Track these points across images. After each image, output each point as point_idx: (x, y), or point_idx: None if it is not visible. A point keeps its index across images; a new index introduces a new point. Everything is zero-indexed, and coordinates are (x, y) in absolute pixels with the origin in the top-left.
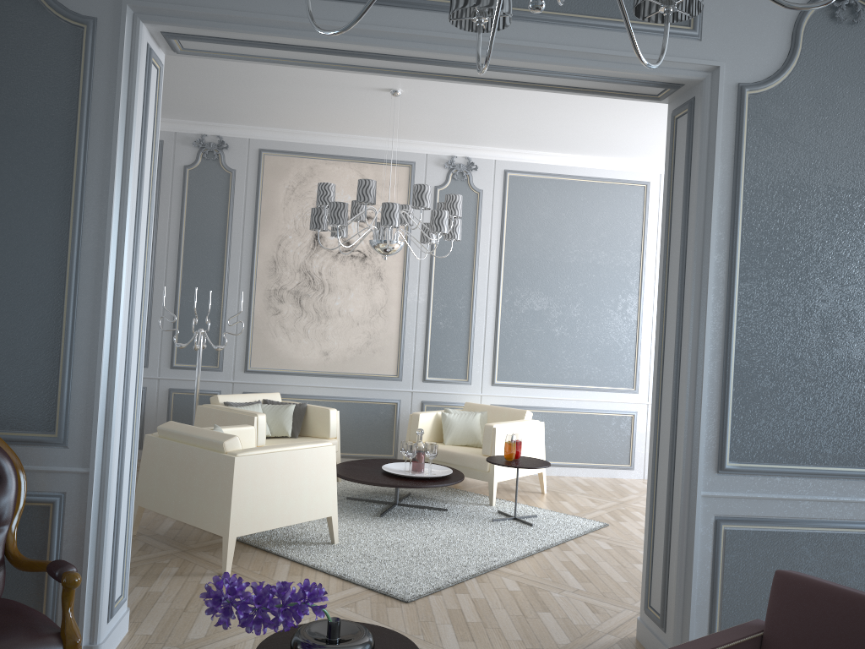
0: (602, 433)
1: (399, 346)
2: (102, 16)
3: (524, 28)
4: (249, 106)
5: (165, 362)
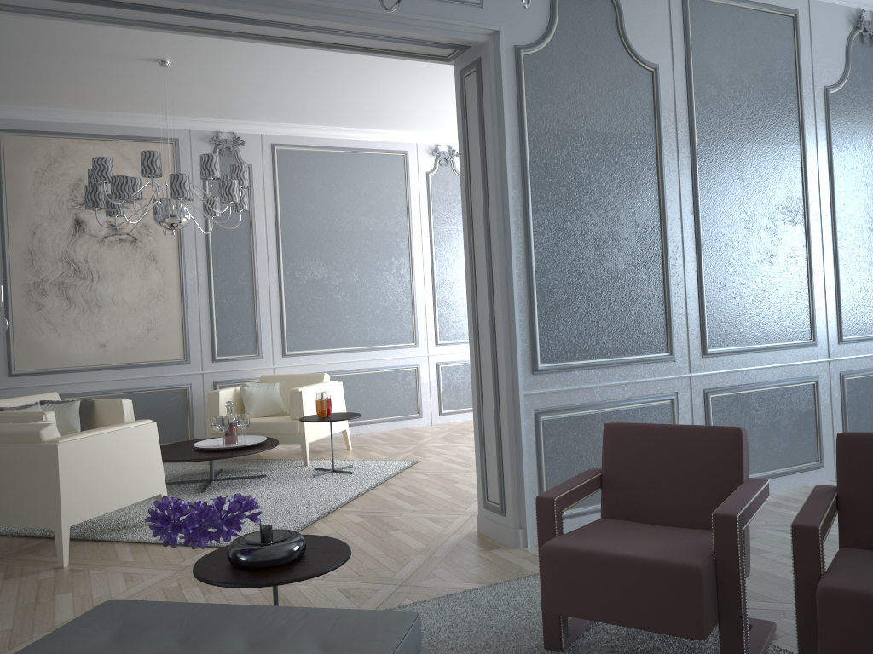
0: (391, 388)
1: (183, 328)
2: None
3: None
4: None
5: None
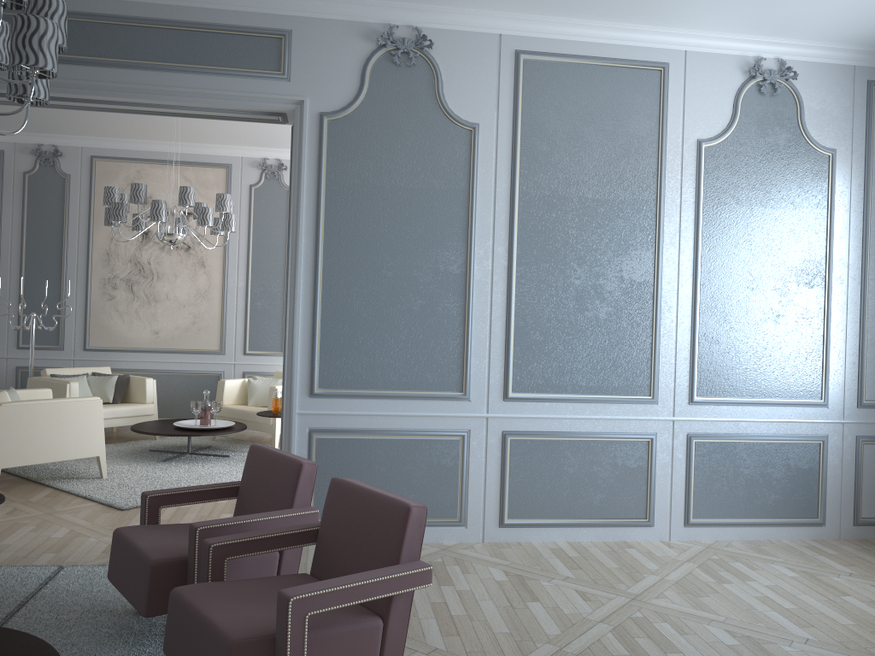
0: None
1: (221, 324)
2: None
3: (152, 76)
4: (67, 120)
5: (13, 344)
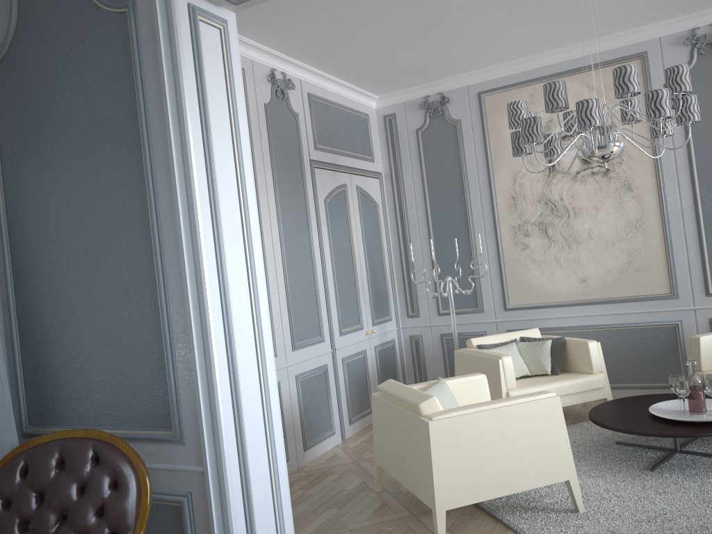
0: None
1: (667, 259)
2: None
3: None
4: (448, 53)
5: (433, 311)
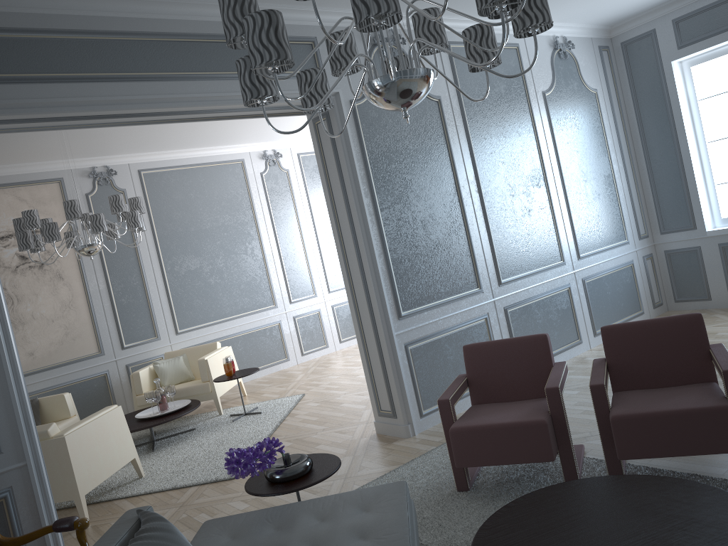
0: (263, 343)
1: (94, 328)
2: None
3: (230, 84)
4: None
5: None
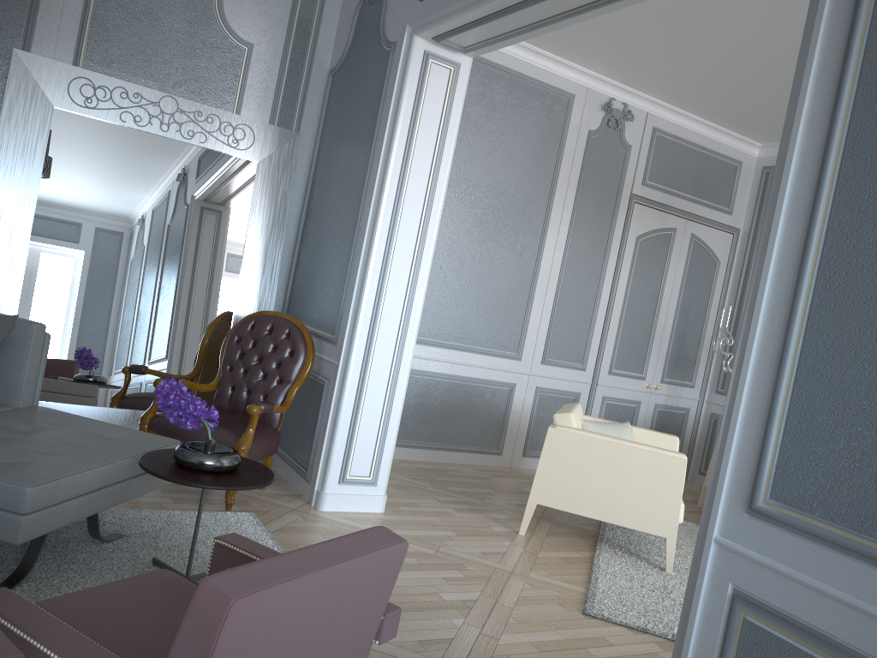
0: None
1: None
2: (399, 39)
3: None
4: None
5: None
